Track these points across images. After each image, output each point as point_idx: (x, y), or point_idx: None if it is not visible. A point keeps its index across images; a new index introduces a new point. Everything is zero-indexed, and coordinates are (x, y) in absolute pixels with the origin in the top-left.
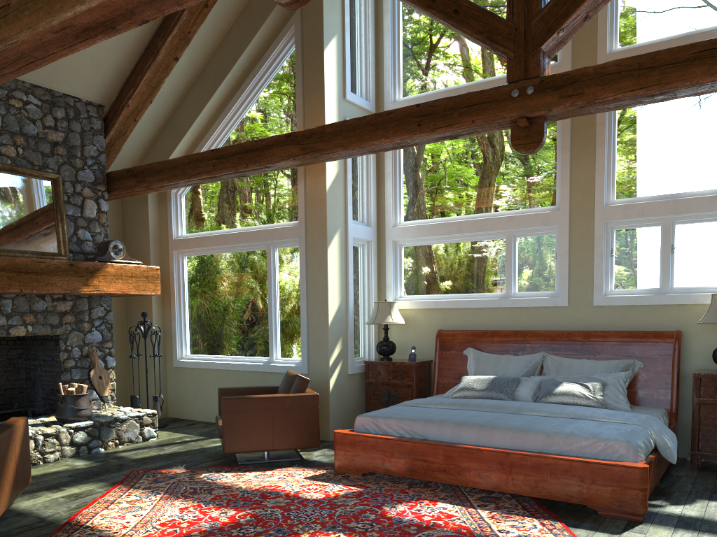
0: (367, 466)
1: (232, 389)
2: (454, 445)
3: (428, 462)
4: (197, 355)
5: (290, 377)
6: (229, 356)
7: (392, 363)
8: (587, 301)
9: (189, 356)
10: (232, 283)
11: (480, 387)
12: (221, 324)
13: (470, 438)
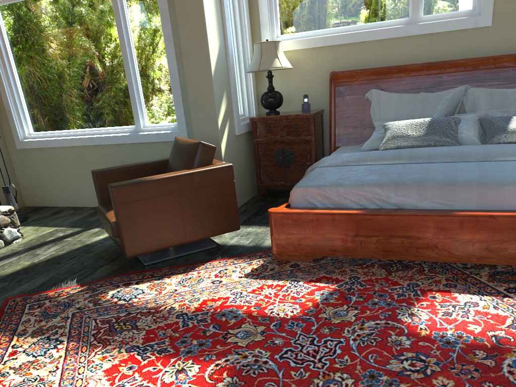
0: (320, 250)
1: (110, 170)
2: (451, 213)
3: (411, 238)
4: (43, 132)
5: (190, 147)
6: (84, 130)
7: (285, 118)
8: (515, 17)
9: (34, 135)
10: (68, 36)
11: (418, 134)
12: (65, 91)
13: (469, 202)
